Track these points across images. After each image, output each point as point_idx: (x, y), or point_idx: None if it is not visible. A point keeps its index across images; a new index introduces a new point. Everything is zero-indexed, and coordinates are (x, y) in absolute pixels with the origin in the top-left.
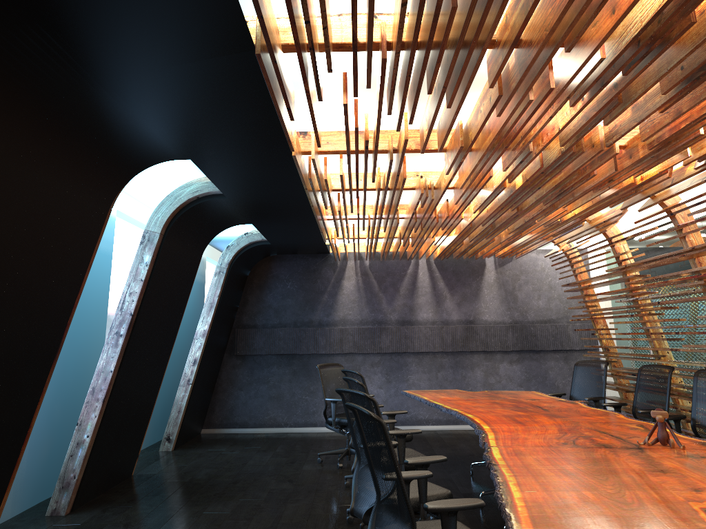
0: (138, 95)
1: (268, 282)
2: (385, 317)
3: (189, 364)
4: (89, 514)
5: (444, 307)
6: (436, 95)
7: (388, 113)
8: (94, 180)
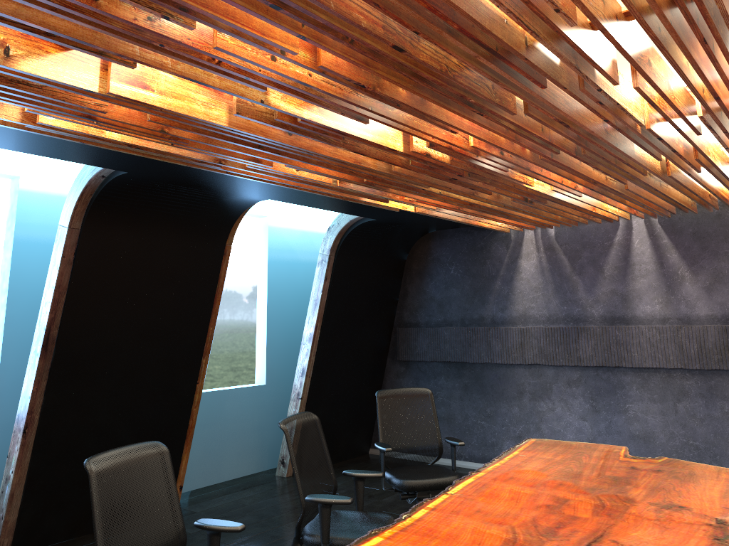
0: None
1: (428, 267)
2: (584, 312)
3: (298, 375)
4: None
5: (681, 295)
6: None
7: None
8: None
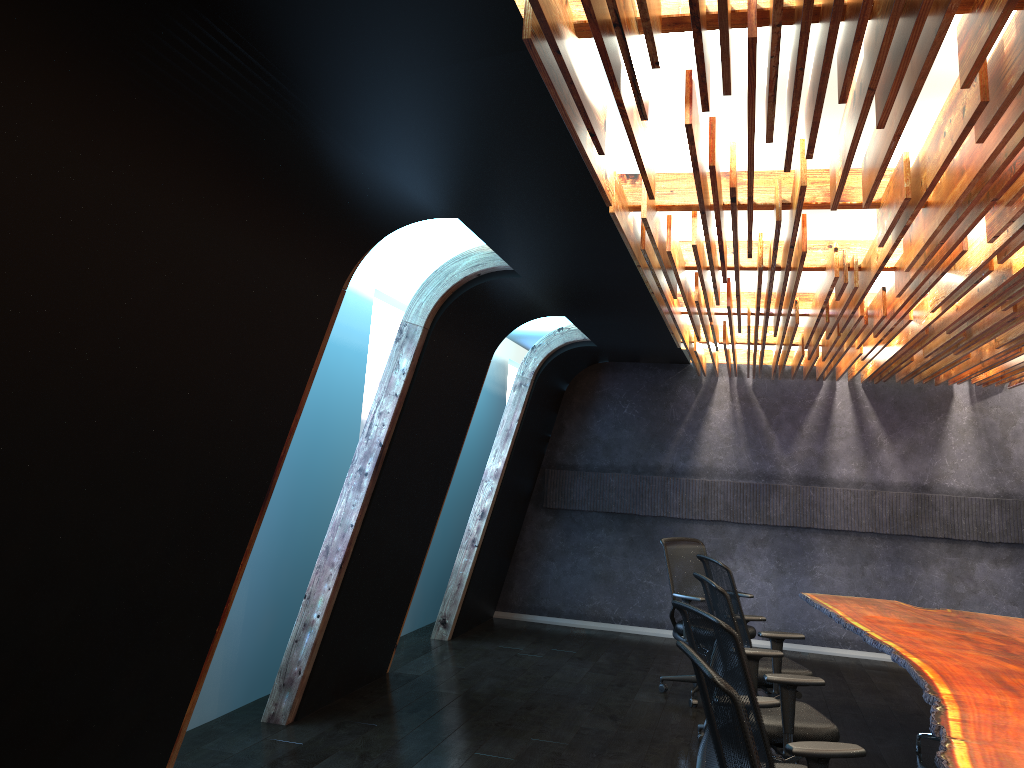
0: (362, 117)
1: (595, 403)
2: (778, 470)
3: (475, 517)
4: (318, 729)
5: (877, 460)
6: (857, 105)
7: (767, 139)
8: (315, 248)
